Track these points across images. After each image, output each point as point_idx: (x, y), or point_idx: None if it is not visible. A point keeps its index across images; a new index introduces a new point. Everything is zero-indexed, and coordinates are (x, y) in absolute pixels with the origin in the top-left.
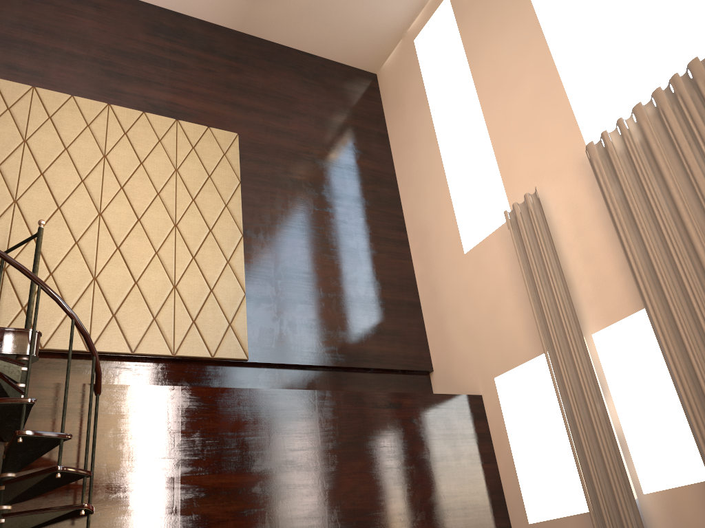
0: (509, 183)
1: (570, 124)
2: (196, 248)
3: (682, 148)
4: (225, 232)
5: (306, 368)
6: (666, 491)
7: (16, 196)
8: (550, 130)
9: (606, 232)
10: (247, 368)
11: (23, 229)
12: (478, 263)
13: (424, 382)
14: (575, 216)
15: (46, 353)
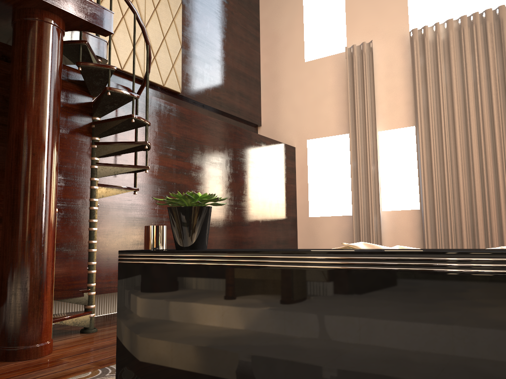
0: (351, 30)
1: (403, 10)
2: (157, 2)
3: (466, 53)
4: None
5: (204, 107)
6: (394, 211)
7: None
8: (389, 9)
9: (405, 81)
10: (176, 98)
11: None
12: (314, 71)
13: (255, 131)
14: (389, 65)
15: None
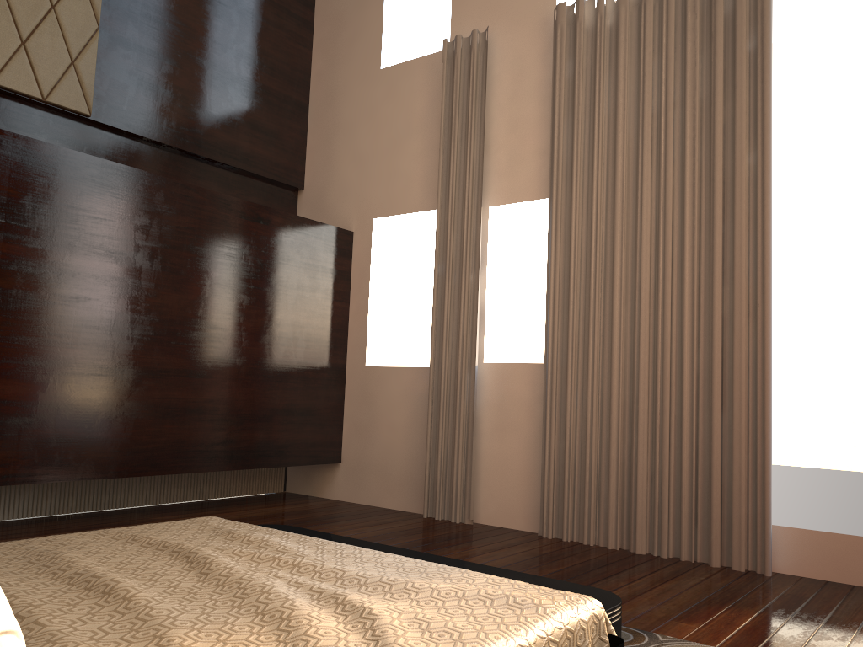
0: (459, 8)
1: None
2: None
3: (646, 53)
4: None
5: (160, 146)
6: (504, 365)
7: None
8: None
9: (542, 108)
10: (86, 126)
11: None
12: (394, 87)
13: (290, 199)
14: (517, 77)
15: None
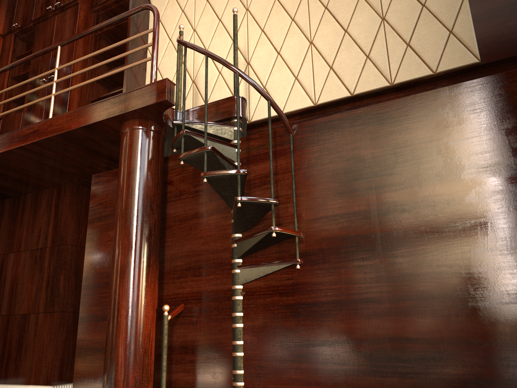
0: None
1: None
2: None
3: None
4: None
5: None
6: None
7: (247, 6)
8: None
9: None
10: (485, 72)
11: (255, 28)
12: None
13: None
14: None
15: (288, 117)
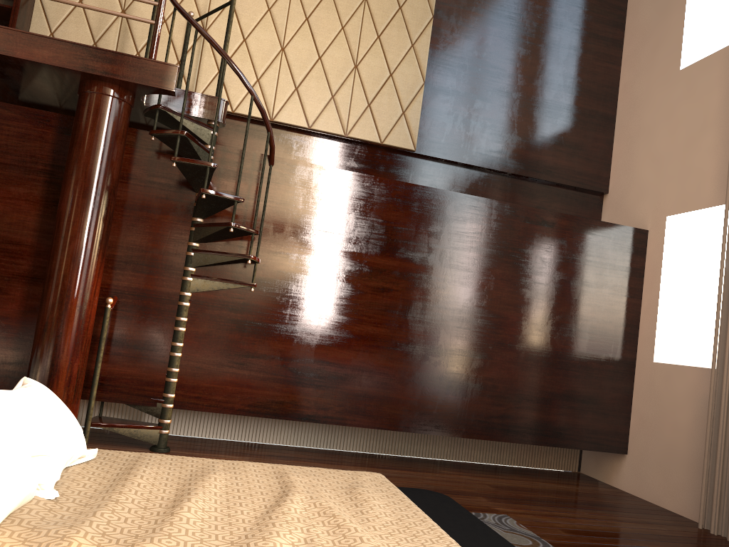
0: None
1: None
2: (382, 27)
3: None
4: (415, 12)
5: (471, 168)
6: None
7: None
8: None
9: None
10: (413, 158)
11: None
12: (691, 85)
13: (594, 203)
14: None
15: (236, 117)
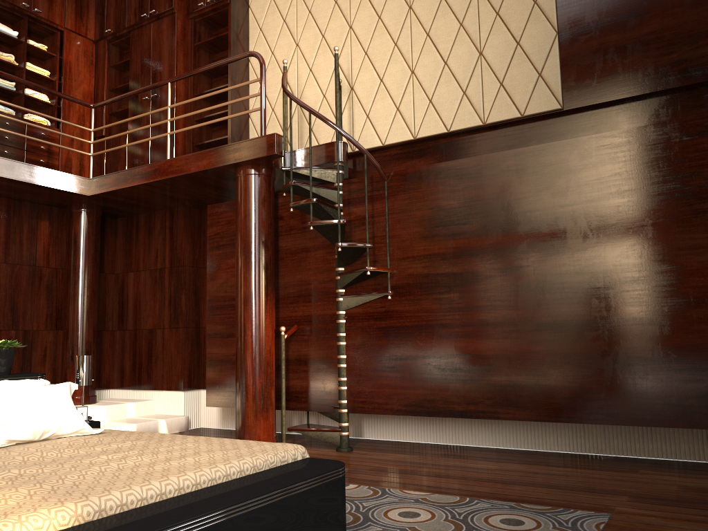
0: None
1: None
2: (499, 2)
3: None
4: None
5: (645, 97)
6: None
7: (350, 23)
8: None
9: None
10: (568, 116)
11: (358, 49)
12: None
13: None
14: None
15: (390, 148)
